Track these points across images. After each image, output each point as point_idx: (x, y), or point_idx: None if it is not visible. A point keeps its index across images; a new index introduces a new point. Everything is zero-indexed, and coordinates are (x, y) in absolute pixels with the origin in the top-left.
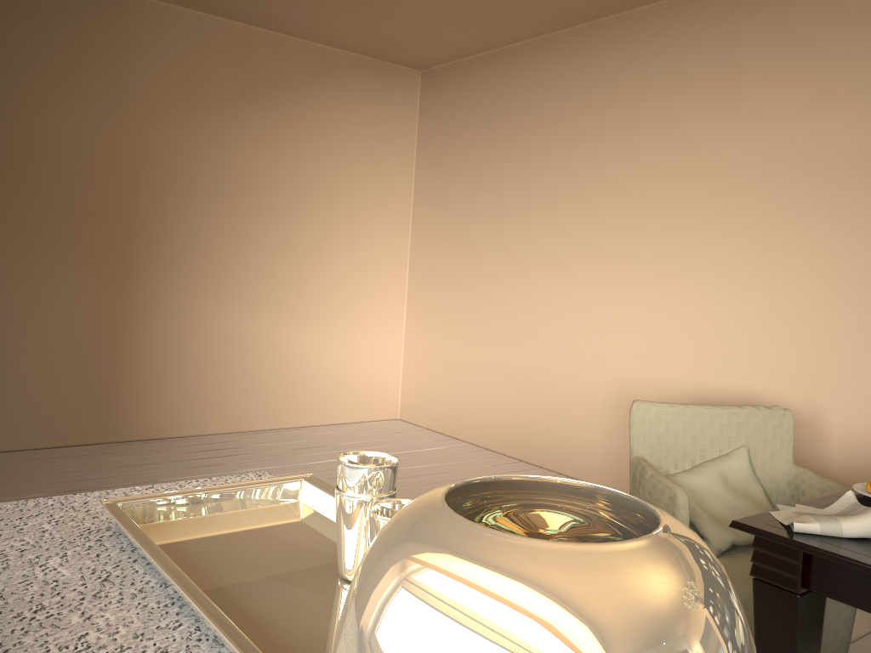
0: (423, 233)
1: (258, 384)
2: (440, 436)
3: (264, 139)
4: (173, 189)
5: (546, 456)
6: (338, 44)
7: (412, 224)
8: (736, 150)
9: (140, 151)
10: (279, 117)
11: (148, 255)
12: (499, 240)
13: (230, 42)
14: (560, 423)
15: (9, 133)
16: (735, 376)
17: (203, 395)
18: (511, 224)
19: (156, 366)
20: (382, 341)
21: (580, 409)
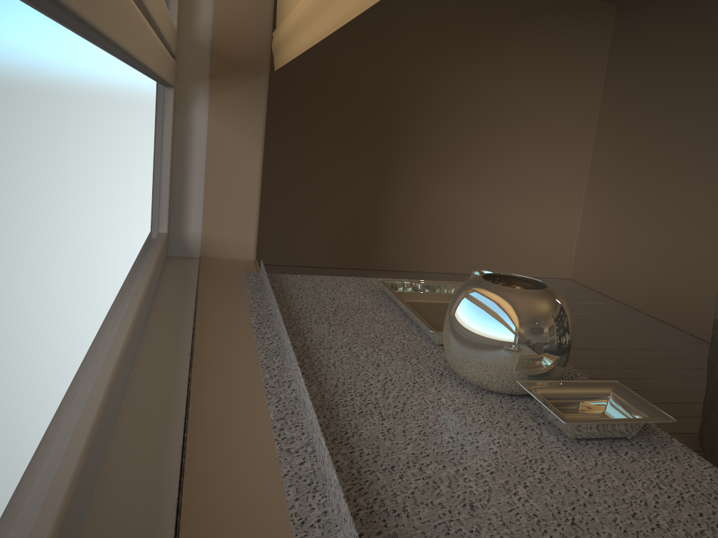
0: (603, 137)
1: (466, 242)
2: (599, 295)
3: (484, 66)
4: (418, 103)
5: (682, 320)
6: None
7: (596, 129)
8: None
9: (399, 78)
10: (496, 49)
11: (399, 149)
12: (665, 146)
13: None
14: (697, 296)
15: (322, 68)
16: None
17: (428, 246)
18: (676, 134)
19: (399, 223)
20: (562, 219)
21: (715, 287)
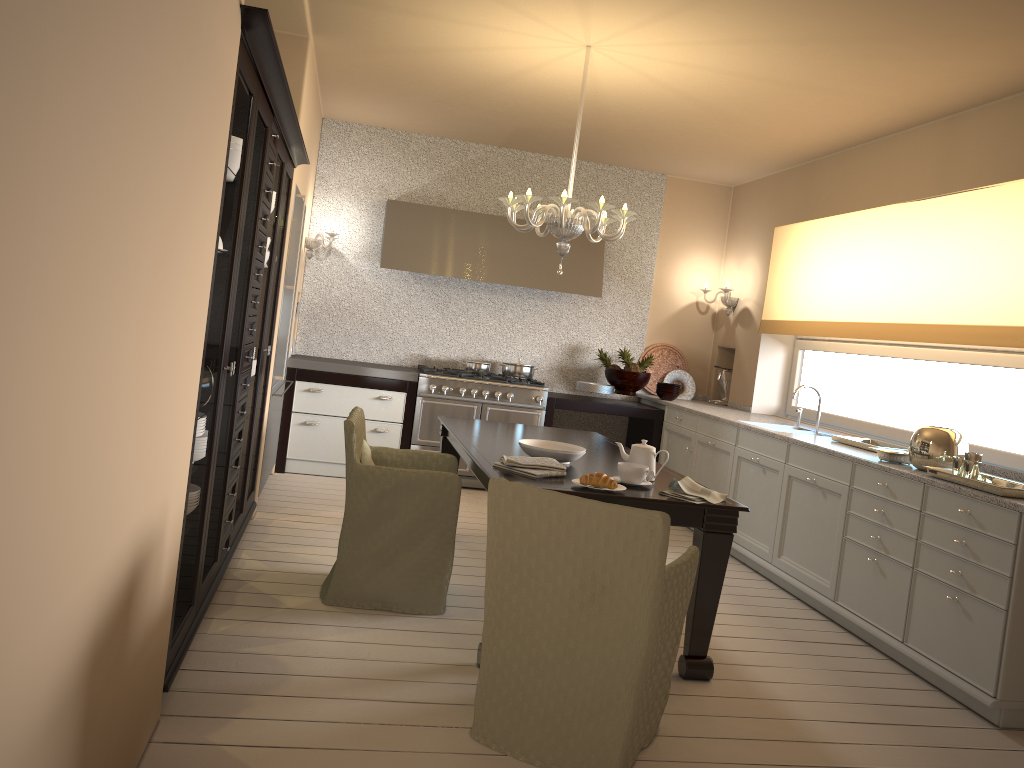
0: None
1: None
2: None
3: None
4: None
5: None
6: None
7: None
8: None
9: None
10: None
11: None
12: None
13: None
14: None
15: None
16: (130, 513)
17: None
18: None
19: None
20: None
21: None
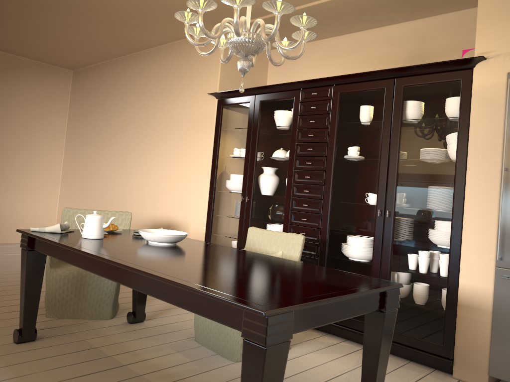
0: (68, 149)
1: None
2: None
3: None
4: None
5: None
6: (21, 55)
7: (65, 144)
8: (170, 114)
9: None
10: None
11: None
12: (95, 152)
13: None
14: None
15: None
16: (165, 210)
17: None
18: (100, 145)
19: None
20: (45, 202)
21: None
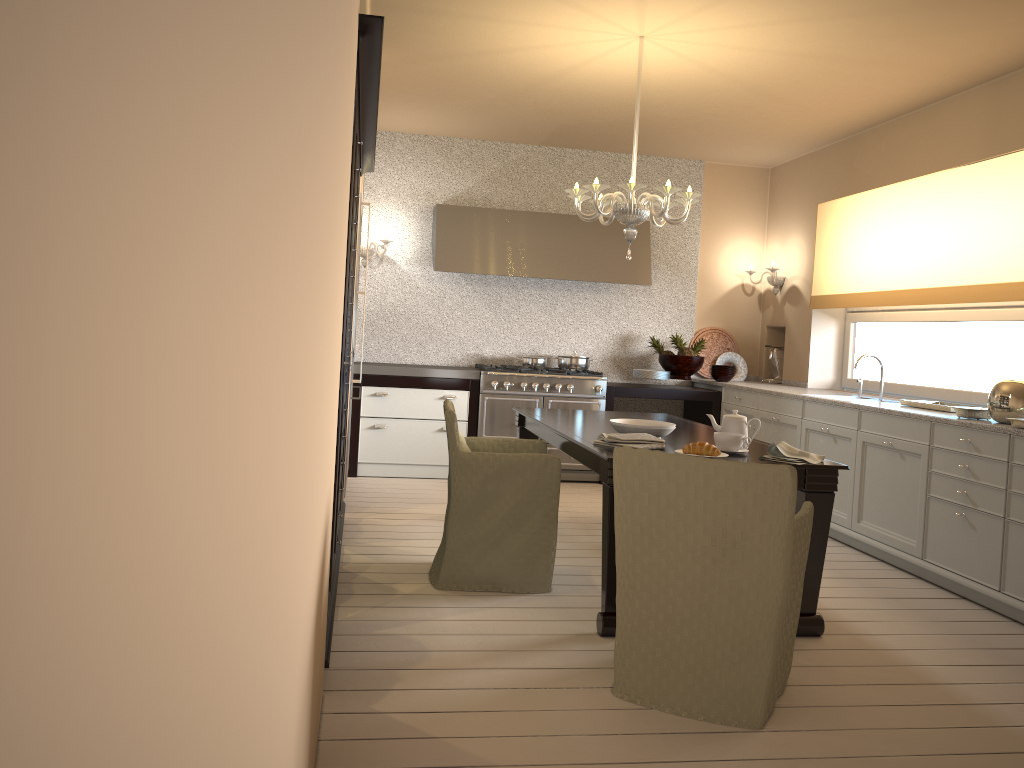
0: None
1: None
2: None
3: None
4: None
5: None
6: None
7: None
8: None
9: None
10: None
11: None
12: None
13: None
14: None
15: None
16: (326, 485)
17: None
18: None
19: None
20: None
21: None
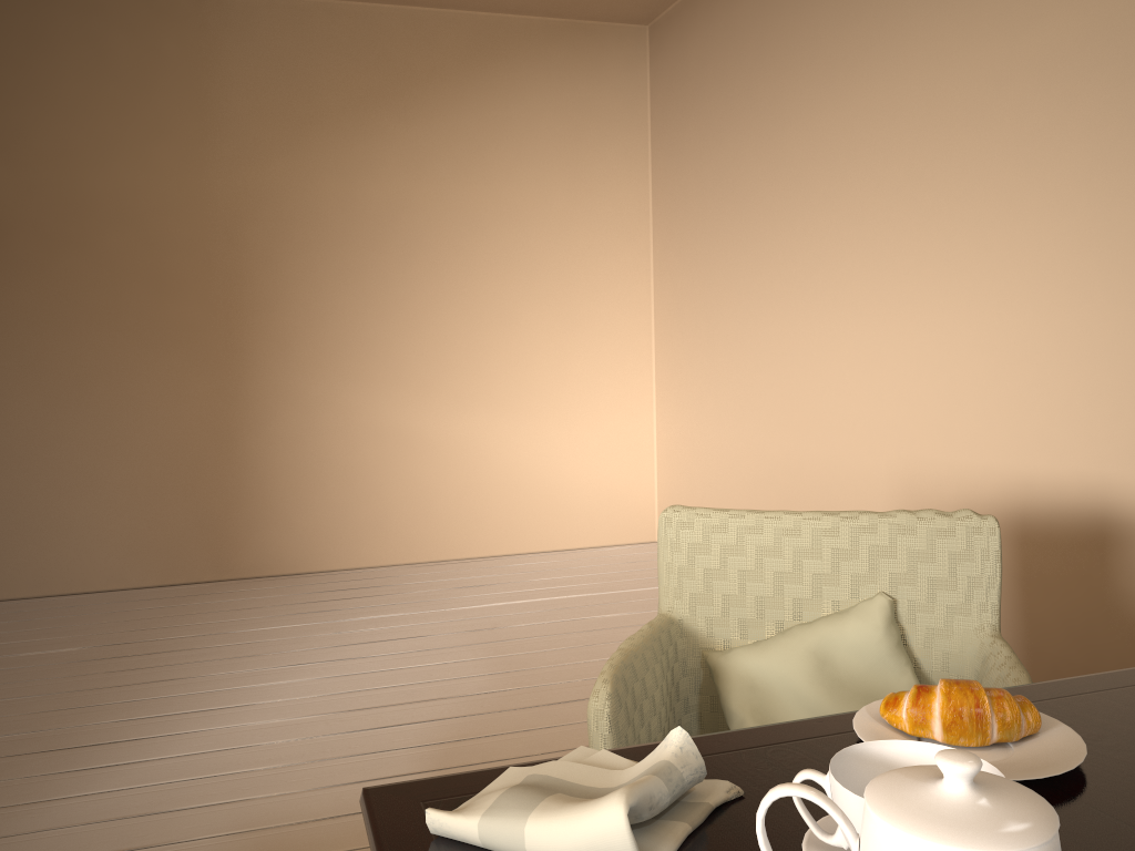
0: (665, 265)
1: (432, 497)
2: None
3: (411, 158)
4: (287, 240)
5: None
6: (505, 7)
7: (654, 253)
8: (1047, 32)
9: (239, 195)
10: (430, 124)
11: (261, 331)
12: (745, 259)
13: (349, 32)
14: None
15: (71, 192)
16: (1073, 454)
17: (355, 515)
18: (757, 233)
19: (285, 477)
20: (620, 429)
21: None
